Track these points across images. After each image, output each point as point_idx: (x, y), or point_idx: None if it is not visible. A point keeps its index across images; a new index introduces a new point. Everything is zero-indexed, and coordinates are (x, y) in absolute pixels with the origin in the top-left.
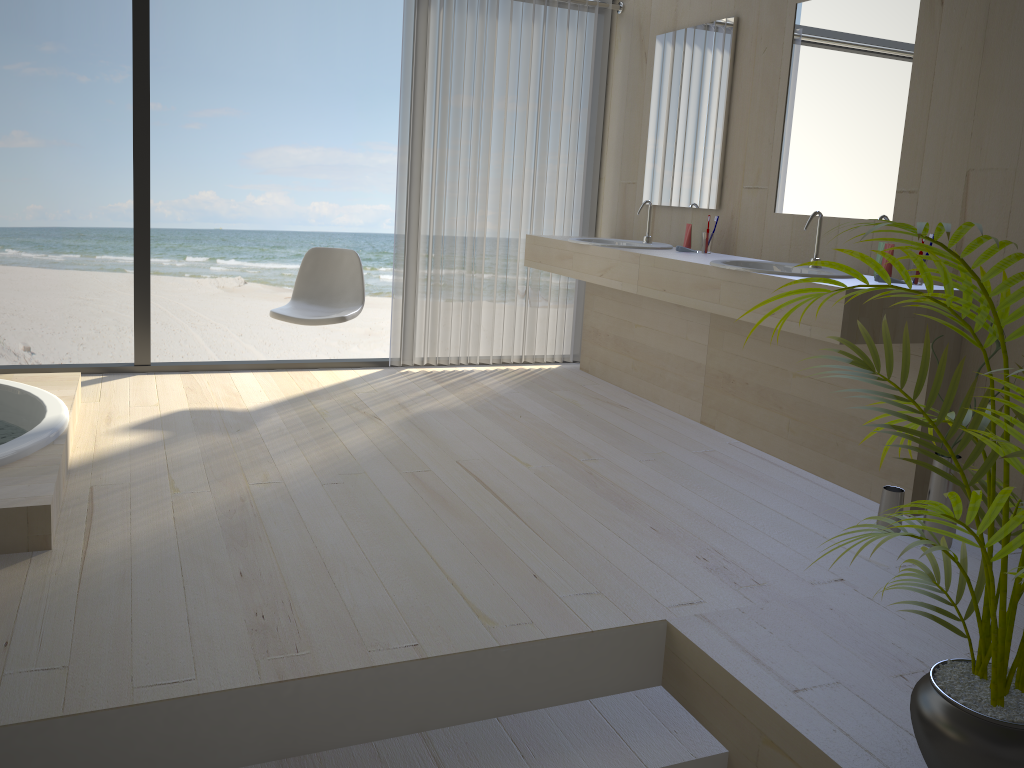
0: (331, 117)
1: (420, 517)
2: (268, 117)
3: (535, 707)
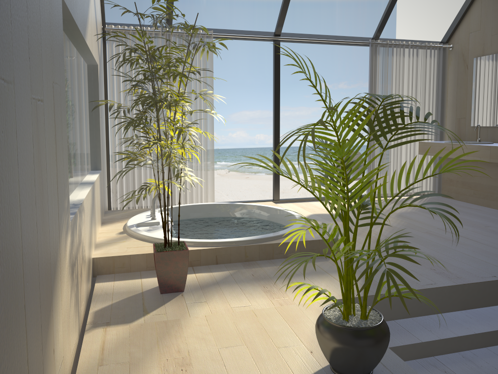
0: (263, 96)
1: (447, 244)
2: (237, 99)
3: None
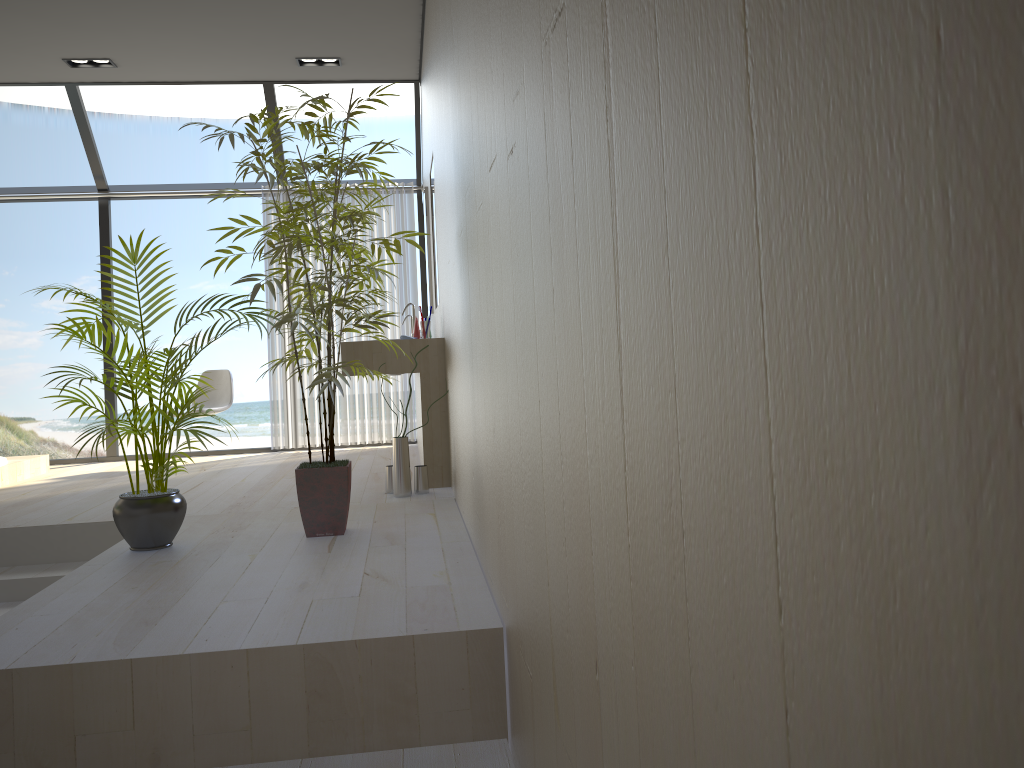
0: None
1: None
2: None
3: (79, 560)
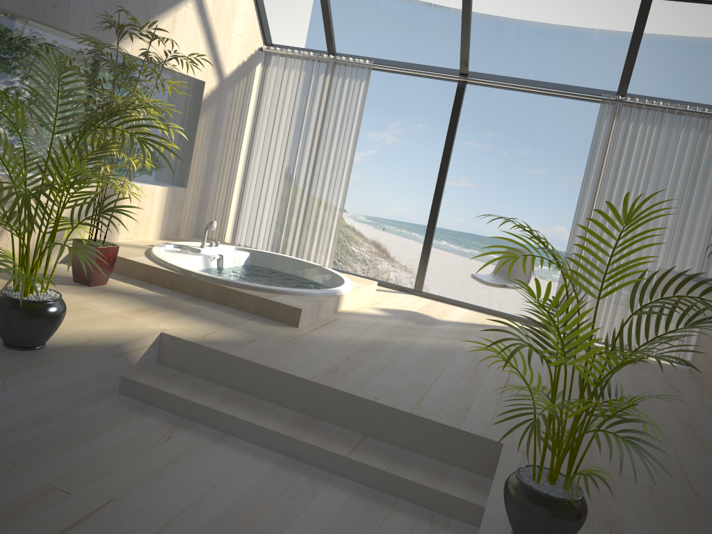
0: None
1: (452, 374)
2: None
3: (421, 453)
